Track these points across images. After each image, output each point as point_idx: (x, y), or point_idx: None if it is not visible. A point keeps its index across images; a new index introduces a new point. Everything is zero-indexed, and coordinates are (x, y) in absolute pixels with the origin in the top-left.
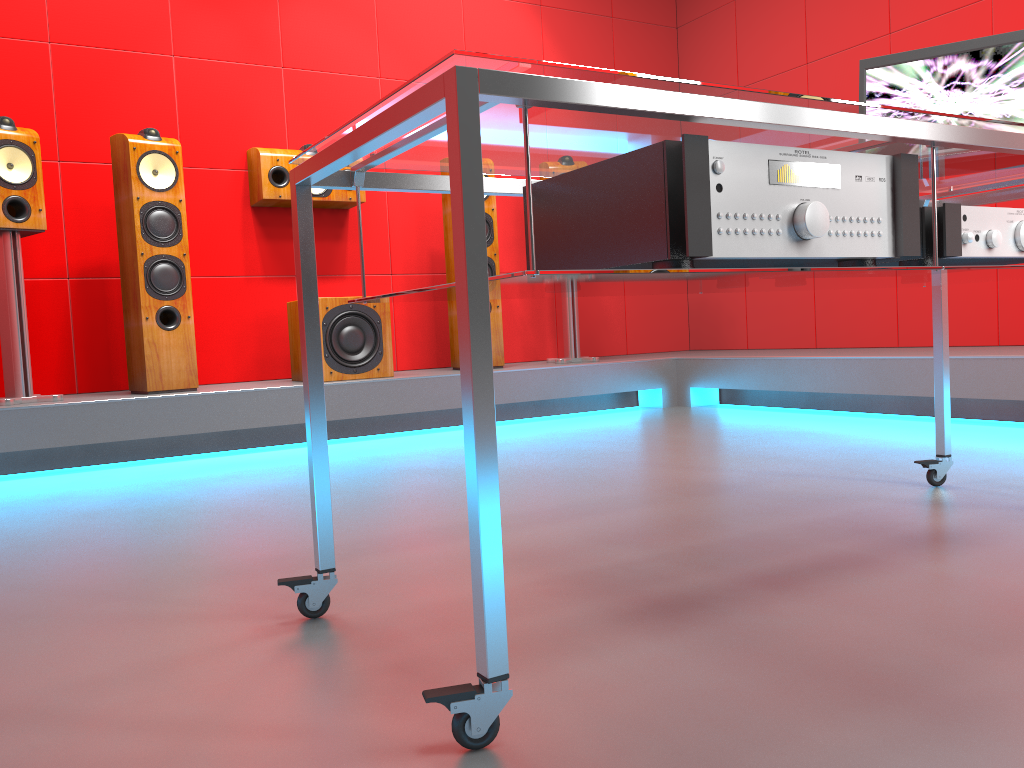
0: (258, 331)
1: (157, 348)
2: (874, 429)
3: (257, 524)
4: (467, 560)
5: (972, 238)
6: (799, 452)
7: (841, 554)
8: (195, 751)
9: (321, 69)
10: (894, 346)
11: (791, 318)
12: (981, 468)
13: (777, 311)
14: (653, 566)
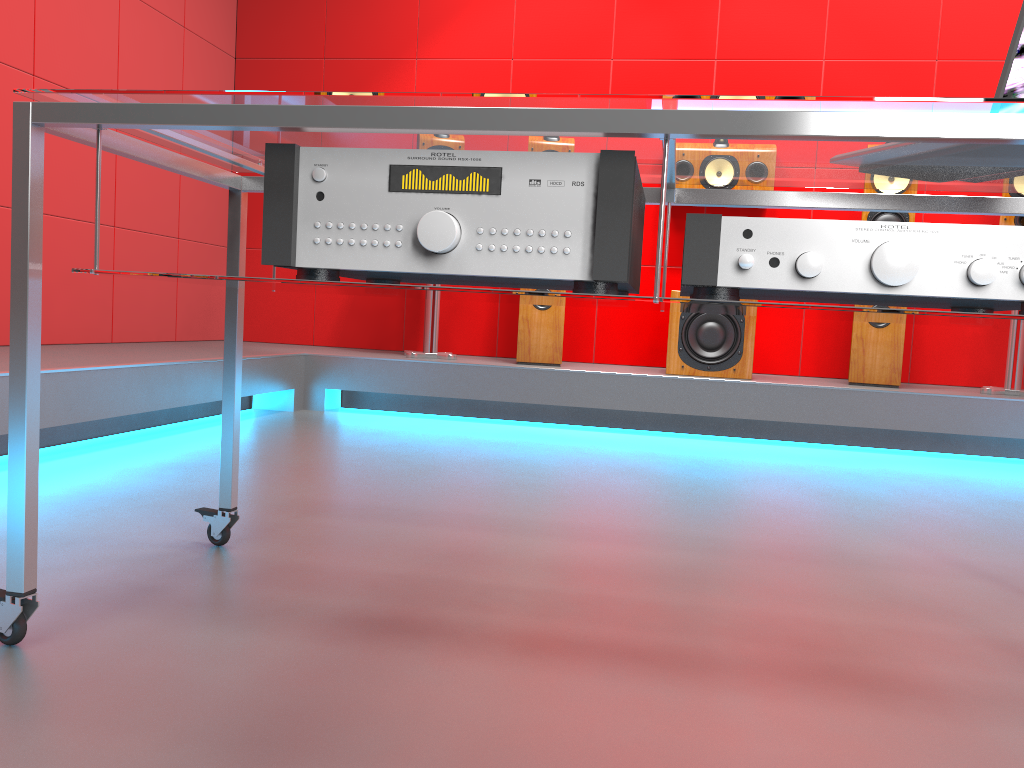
0: (655, 319)
1: (529, 324)
2: None
3: (403, 480)
4: (417, 544)
5: (746, 262)
6: None
7: (696, 652)
8: None
9: (757, 57)
10: None
11: None
12: None
13: None
14: (509, 596)
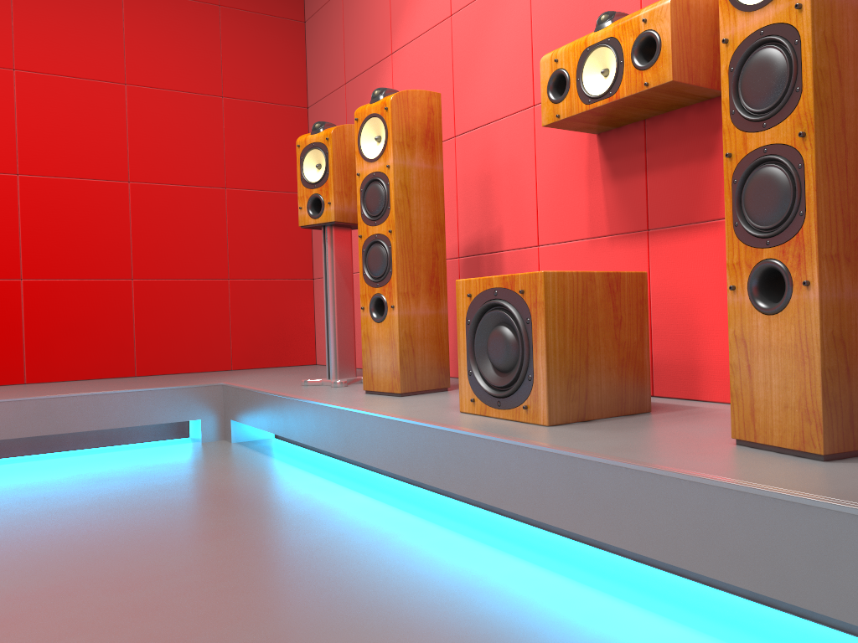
0: None
1: (370, 342)
2: None
3: None
4: None
5: None
6: None
7: None
8: None
9: None
10: None
11: None
12: None
13: None
14: None
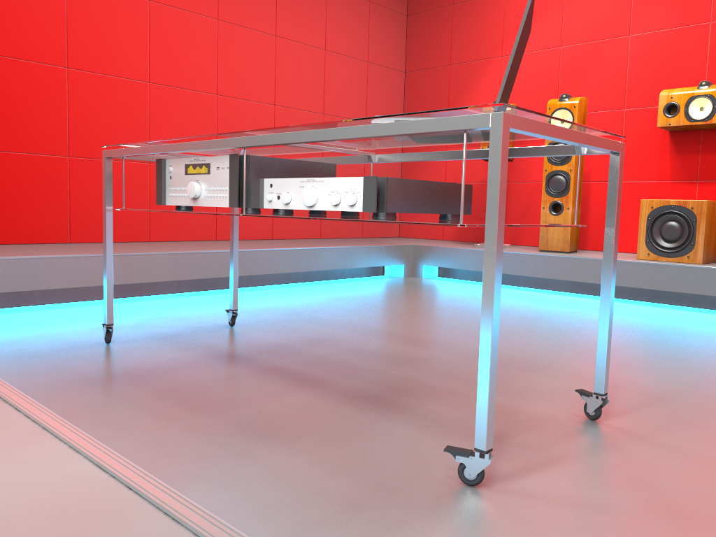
0: None
1: None
2: None
3: (377, 311)
4: (313, 335)
5: (267, 198)
6: None
7: (329, 382)
8: (122, 327)
9: None
10: None
11: None
12: None
13: None
14: (302, 355)
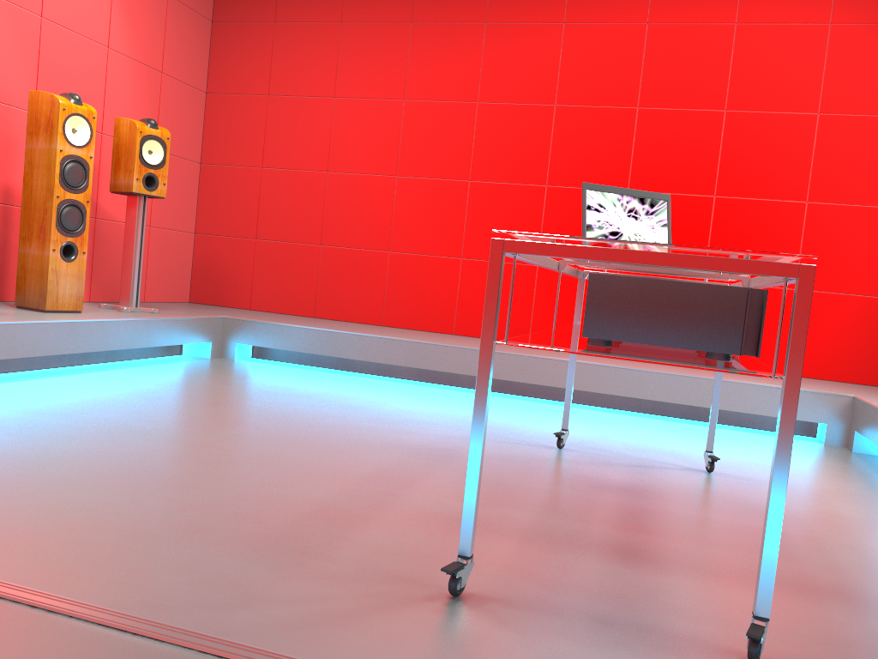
0: None
1: None
2: (425, 394)
3: (144, 506)
4: (433, 529)
5: None
6: (424, 416)
7: (622, 505)
8: None
9: None
10: (379, 325)
11: (295, 291)
12: (552, 433)
13: (283, 283)
14: (554, 523)
